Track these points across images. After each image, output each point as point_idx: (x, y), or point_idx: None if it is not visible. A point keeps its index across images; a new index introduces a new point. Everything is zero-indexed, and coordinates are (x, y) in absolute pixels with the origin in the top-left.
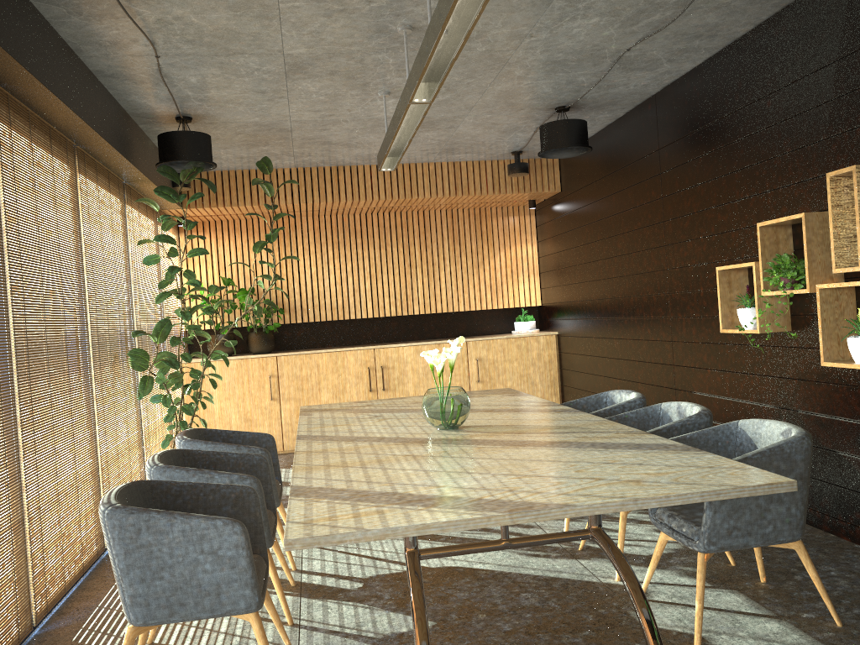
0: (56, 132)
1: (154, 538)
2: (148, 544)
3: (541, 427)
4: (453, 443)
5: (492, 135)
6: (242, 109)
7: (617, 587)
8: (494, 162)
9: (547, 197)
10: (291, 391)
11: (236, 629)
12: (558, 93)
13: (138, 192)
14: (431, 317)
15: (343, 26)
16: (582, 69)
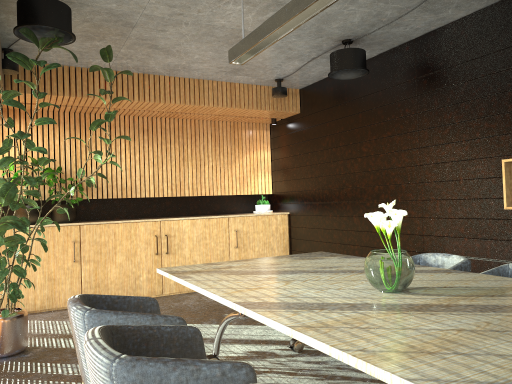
0: None
1: None
2: None
3: (487, 288)
4: (457, 310)
5: (278, 60)
6: None
7: None
8: (258, 86)
9: (285, 117)
10: (91, 254)
11: None
12: (359, 25)
13: None
14: (195, 198)
15: None
16: (399, 1)
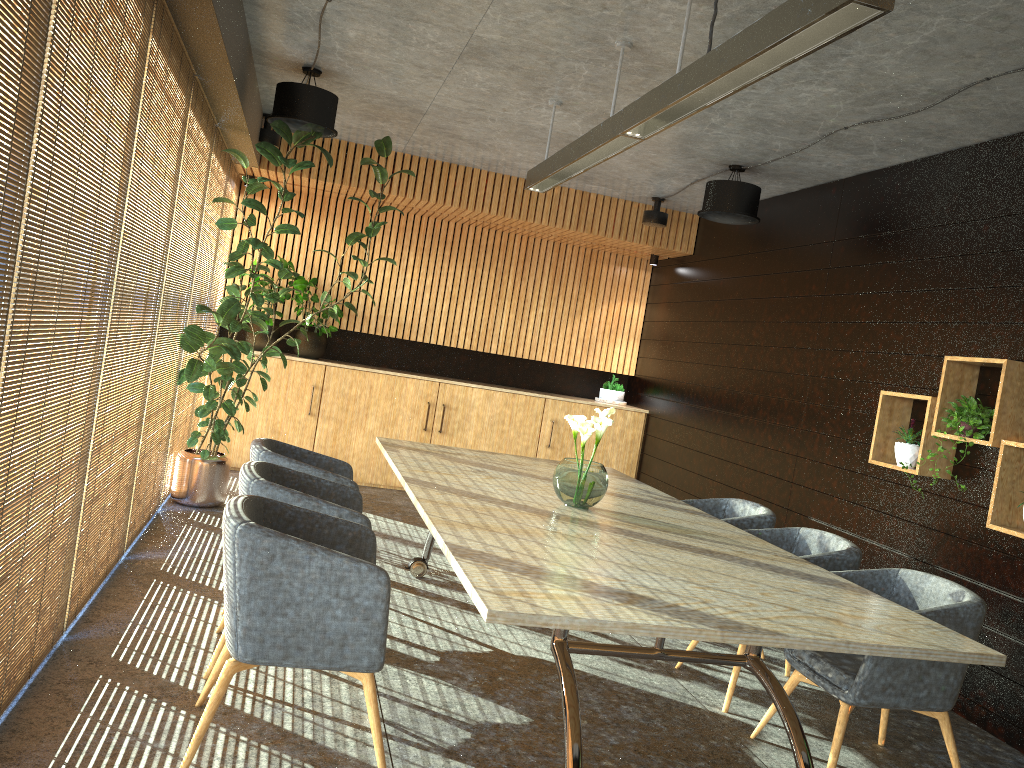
0: (185, 56)
1: (288, 569)
2: (278, 574)
3: (684, 528)
4: (596, 527)
5: (643, 175)
6: (385, 78)
7: (725, 719)
8: (627, 203)
9: (673, 256)
10: (333, 410)
11: (304, 682)
12: (743, 151)
13: (224, 139)
14: (507, 360)
15: (558, 24)
16: (784, 134)
